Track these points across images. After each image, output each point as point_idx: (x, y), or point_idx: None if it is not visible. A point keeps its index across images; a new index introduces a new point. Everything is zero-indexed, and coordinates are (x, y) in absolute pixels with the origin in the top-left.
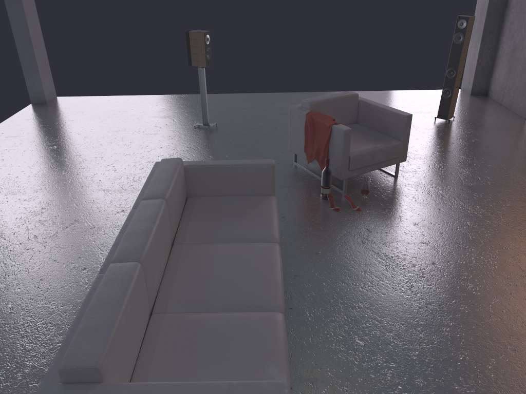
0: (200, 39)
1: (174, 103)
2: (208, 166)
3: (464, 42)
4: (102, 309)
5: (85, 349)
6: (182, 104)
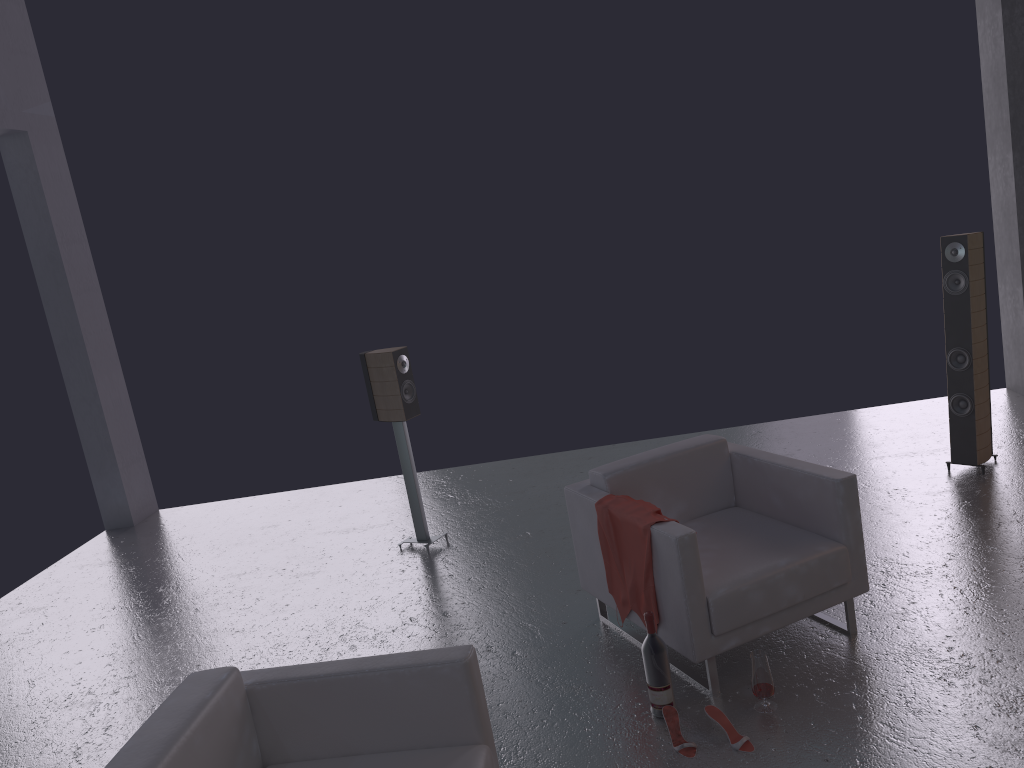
0: (387, 366)
1: (377, 496)
2: (304, 682)
3: (971, 289)
4: None
5: None
6: (390, 498)
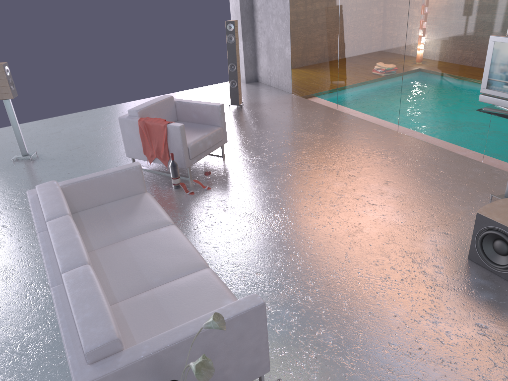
0: (0, 72)
1: None
2: (82, 182)
3: (236, 41)
4: (88, 303)
5: (98, 331)
6: None
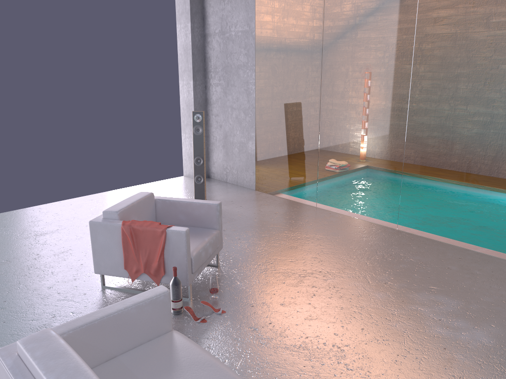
0: None
1: None
2: (89, 325)
3: (204, 133)
4: None
5: None
6: None
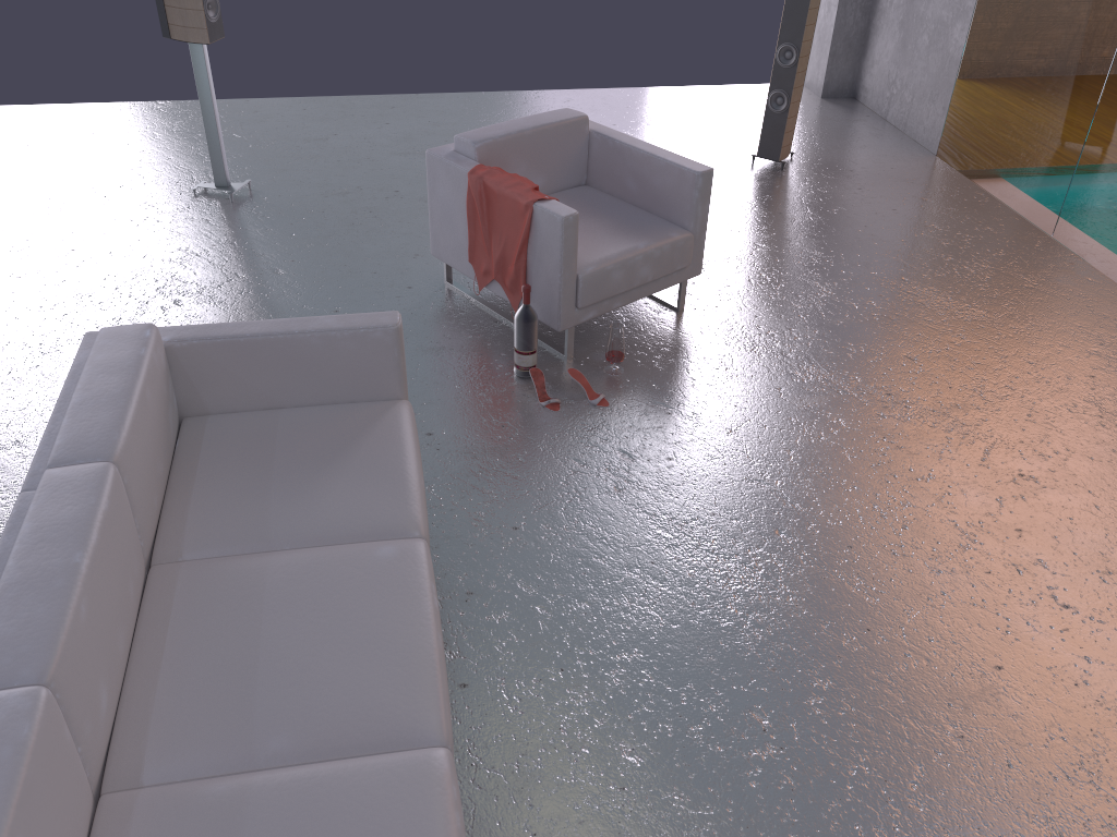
0: None
1: (139, 126)
2: (229, 341)
3: None
4: None
5: None
6: (158, 130)
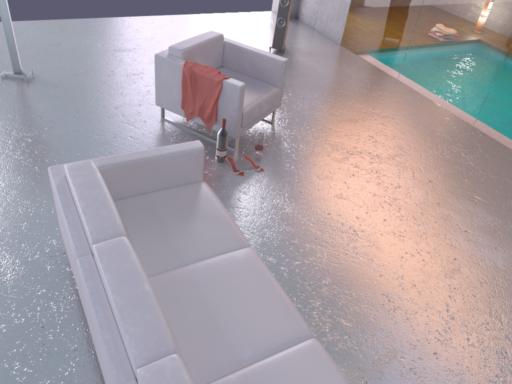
0: None
1: None
2: (127, 163)
3: None
4: None
5: None
6: None
